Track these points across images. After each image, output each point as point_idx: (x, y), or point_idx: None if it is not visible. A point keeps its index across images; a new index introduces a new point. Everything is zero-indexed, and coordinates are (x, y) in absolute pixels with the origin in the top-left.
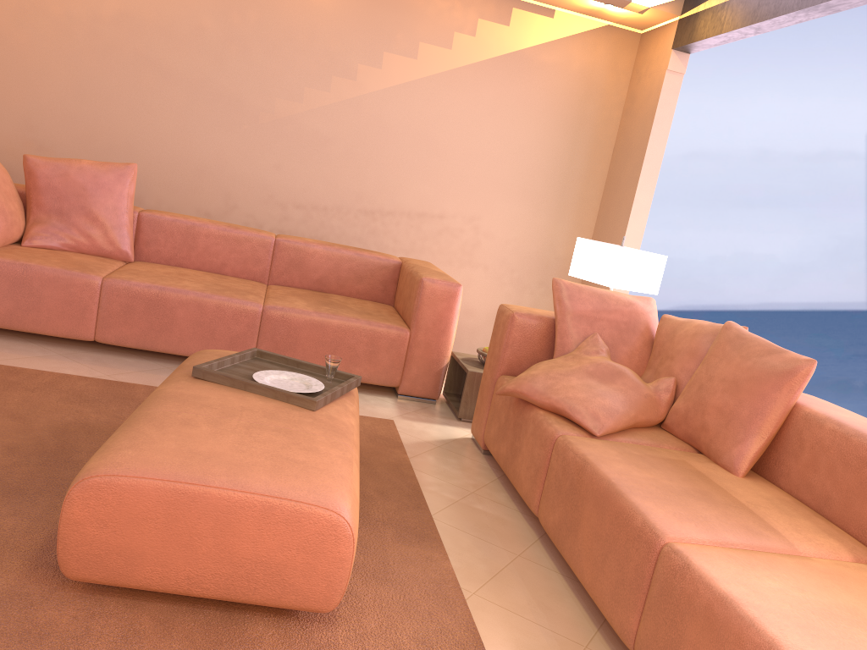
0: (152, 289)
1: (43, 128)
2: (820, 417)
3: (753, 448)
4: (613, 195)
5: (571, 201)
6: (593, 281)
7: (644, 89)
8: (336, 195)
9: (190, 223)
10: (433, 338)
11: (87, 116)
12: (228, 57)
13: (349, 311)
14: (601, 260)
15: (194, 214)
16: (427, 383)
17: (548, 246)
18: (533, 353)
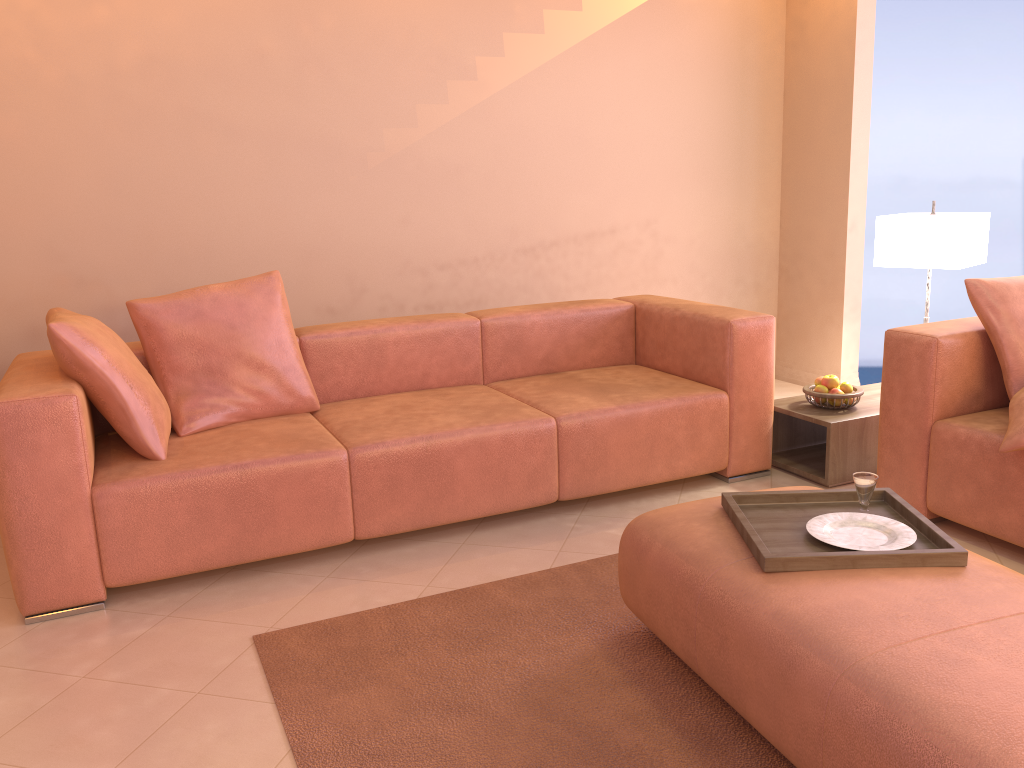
0: (418, 444)
1: (77, 252)
2: None
3: None
4: (804, 151)
5: (750, 171)
6: (922, 266)
7: (821, 10)
8: (485, 239)
9: (370, 333)
10: (757, 394)
11: (135, 218)
12: (307, 86)
13: (639, 390)
14: (928, 238)
15: (313, 315)
16: (758, 453)
17: (736, 234)
18: (965, 381)
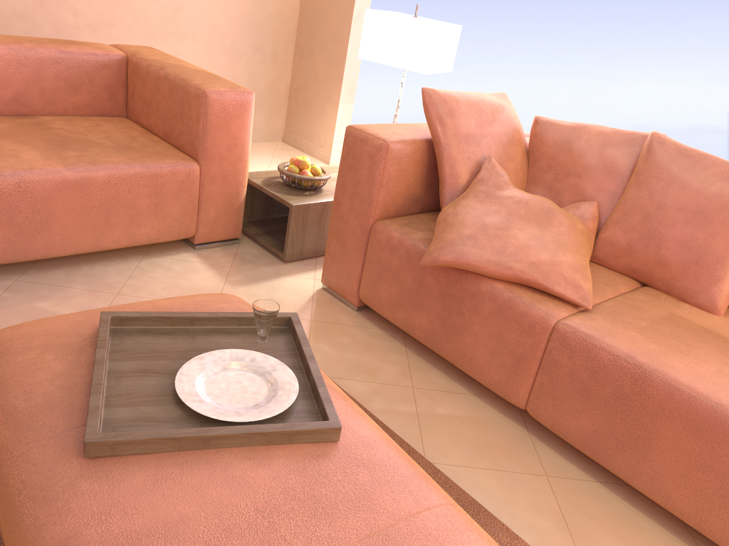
0: None
1: None
2: None
3: None
4: None
5: None
6: (397, 66)
7: None
8: None
9: None
10: (230, 168)
11: None
12: None
13: (104, 150)
14: (406, 39)
15: None
16: (228, 223)
17: (259, 3)
18: (408, 186)
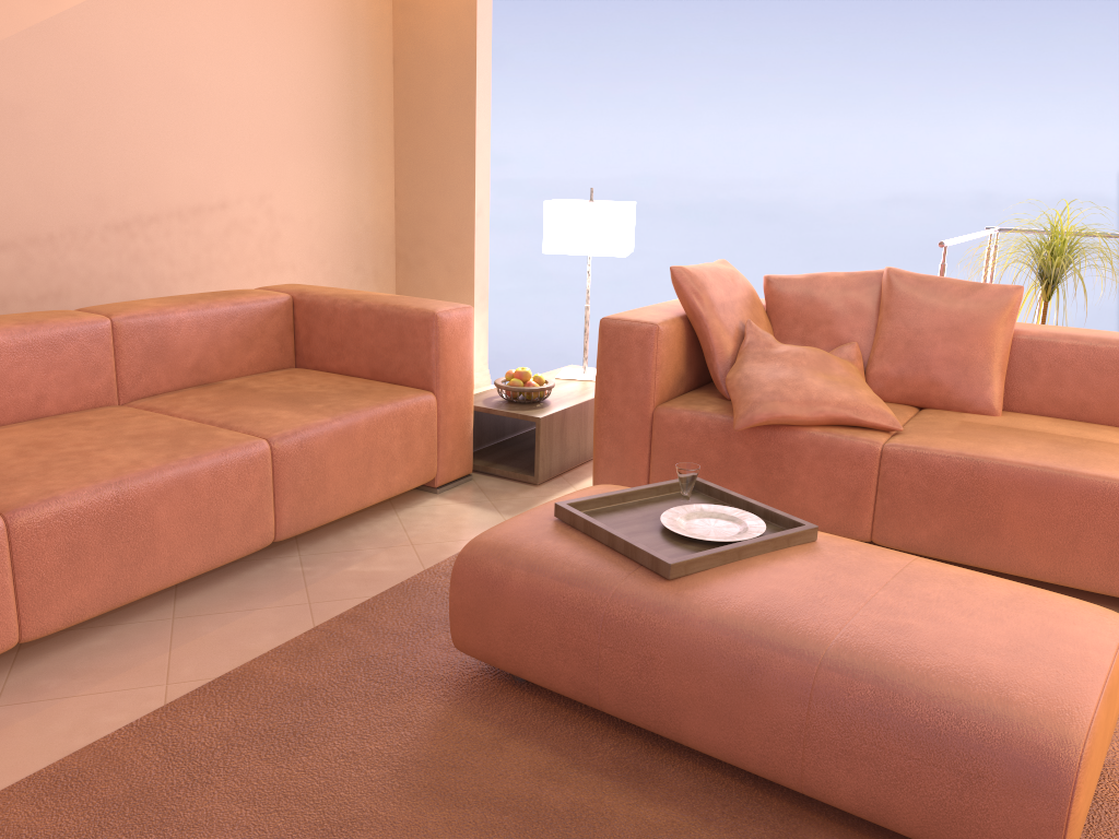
0: (105, 494)
1: None
2: (1048, 337)
3: (1001, 385)
4: (422, 126)
5: (365, 144)
6: (591, 254)
7: None
8: (63, 210)
9: None
10: (462, 393)
11: None
12: None
13: (341, 397)
14: (596, 225)
15: None
16: (463, 457)
17: (354, 214)
18: (675, 366)
